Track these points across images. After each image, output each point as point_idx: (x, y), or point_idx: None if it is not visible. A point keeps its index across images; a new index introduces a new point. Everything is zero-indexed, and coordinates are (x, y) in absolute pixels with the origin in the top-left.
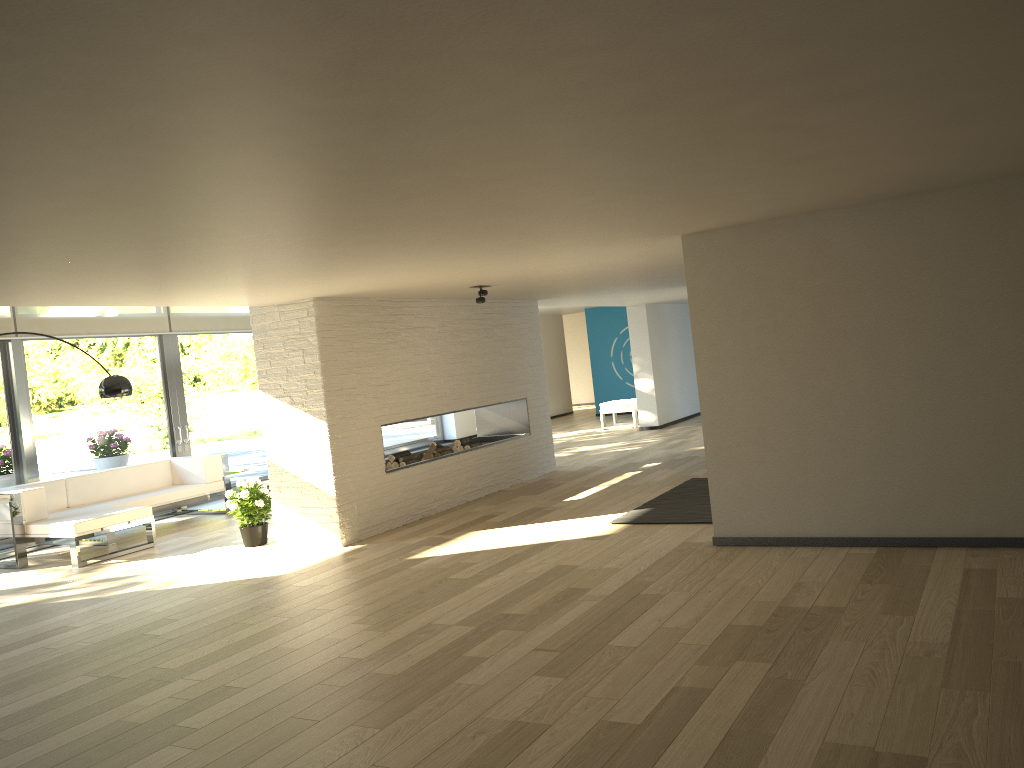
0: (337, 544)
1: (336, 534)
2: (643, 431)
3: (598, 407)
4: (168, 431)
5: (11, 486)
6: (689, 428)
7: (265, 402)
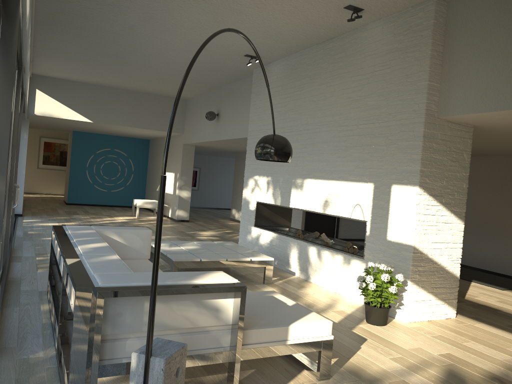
0: (453, 315)
1: (454, 308)
2: (183, 222)
3: (70, 199)
4: (8, 189)
5: (94, 268)
6: (210, 223)
7: (422, 198)
